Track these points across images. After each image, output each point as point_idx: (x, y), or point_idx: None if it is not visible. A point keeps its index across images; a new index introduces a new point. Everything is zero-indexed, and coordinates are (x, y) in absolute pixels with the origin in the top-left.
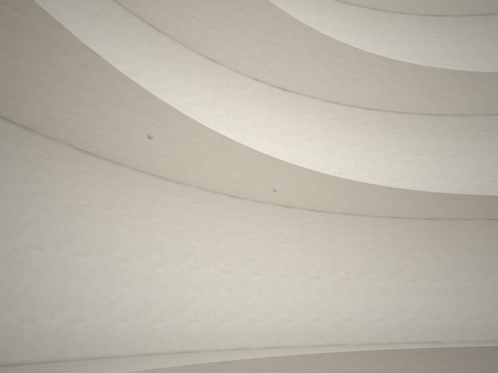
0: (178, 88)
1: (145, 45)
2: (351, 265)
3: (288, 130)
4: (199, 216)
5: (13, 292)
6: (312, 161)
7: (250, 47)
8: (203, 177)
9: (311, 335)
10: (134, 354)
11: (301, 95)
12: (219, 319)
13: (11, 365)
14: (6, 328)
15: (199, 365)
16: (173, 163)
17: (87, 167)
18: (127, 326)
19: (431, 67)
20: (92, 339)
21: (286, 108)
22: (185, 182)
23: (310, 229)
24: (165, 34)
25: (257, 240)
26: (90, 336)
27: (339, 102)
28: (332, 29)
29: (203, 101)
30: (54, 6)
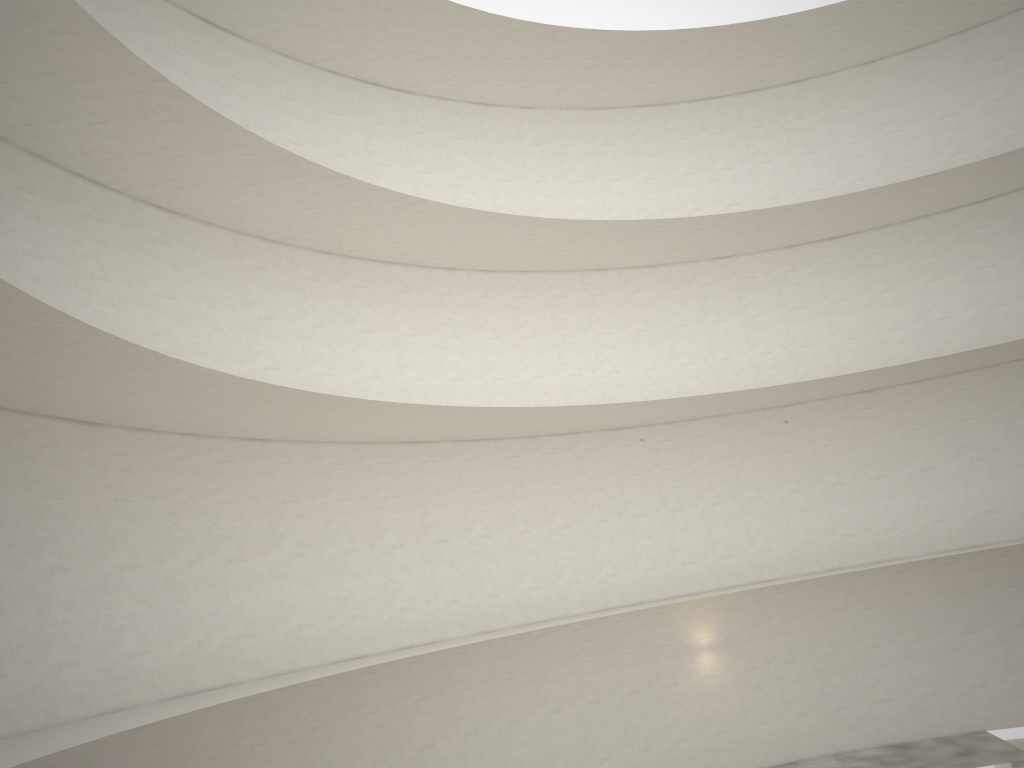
0: (693, 314)
1: (646, 292)
2: (986, 439)
3: (851, 290)
4: (750, 442)
5: (596, 558)
6: (896, 316)
7: (758, 235)
8: (735, 408)
9: (933, 540)
10: (710, 589)
11: (862, 232)
12: (798, 543)
13: (609, 609)
14: (598, 584)
15: (783, 592)
16: (696, 411)
17: (624, 441)
18: (696, 566)
19: (1019, 148)
20: (667, 582)
21: (843, 261)
22: (723, 414)
23: (909, 409)
24: (664, 264)
25: (831, 444)
26: (664, 580)
27: (926, 214)
28: (897, 105)
29: (726, 312)
30: (560, 318)
